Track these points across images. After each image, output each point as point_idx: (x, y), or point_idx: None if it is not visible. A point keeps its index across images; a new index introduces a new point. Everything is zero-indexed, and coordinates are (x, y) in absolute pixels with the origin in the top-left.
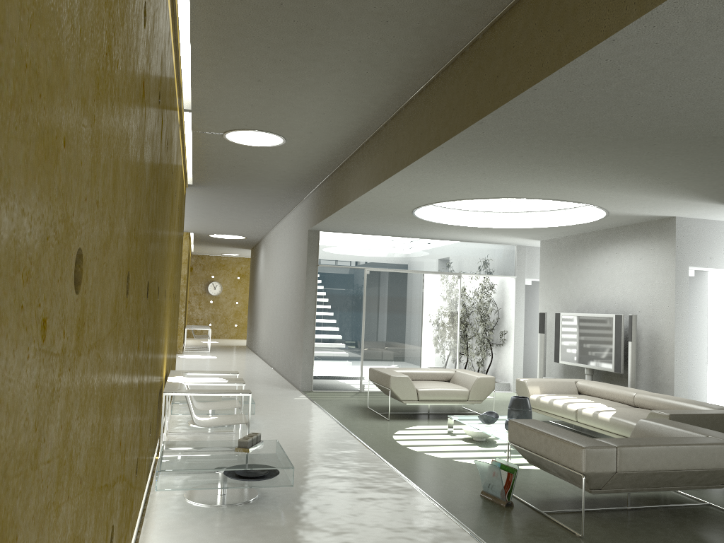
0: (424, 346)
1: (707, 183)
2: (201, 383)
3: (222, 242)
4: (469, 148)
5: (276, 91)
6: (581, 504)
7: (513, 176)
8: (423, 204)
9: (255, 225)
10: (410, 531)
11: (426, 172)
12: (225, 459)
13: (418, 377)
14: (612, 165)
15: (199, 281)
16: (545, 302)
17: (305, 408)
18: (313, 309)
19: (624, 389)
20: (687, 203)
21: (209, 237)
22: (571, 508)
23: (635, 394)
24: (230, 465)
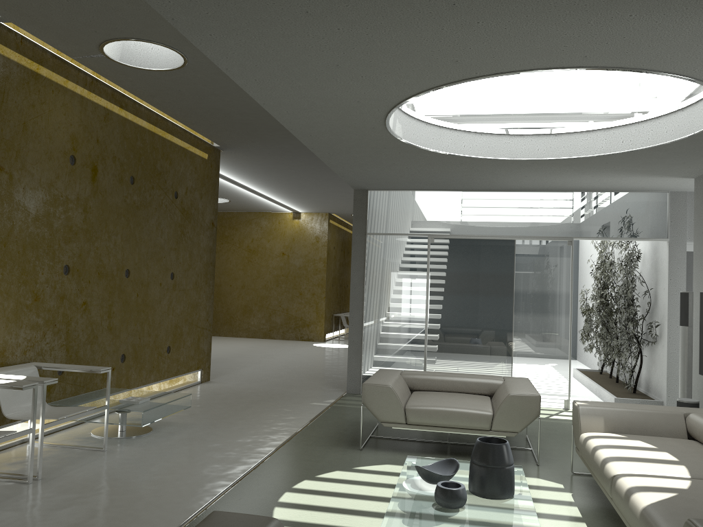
0: (516, 341)
1: None
2: None
3: None
4: None
5: None
6: None
7: (369, 8)
8: (381, 120)
9: None
10: None
11: (224, 32)
12: None
13: (442, 386)
14: None
15: None
16: (700, 275)
17: (290, 419)
18: (361, 290)
19: None
20: None
21: None
22: None
23: None
24: None
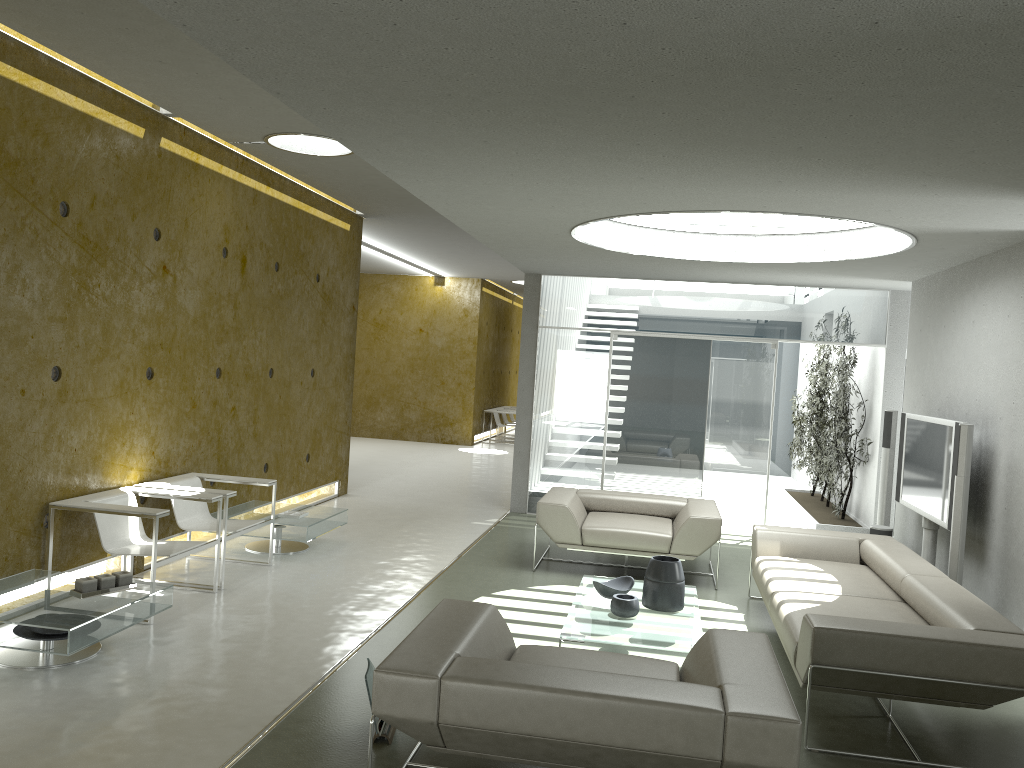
0: (708, 456)
1: (941, 161)
2: (157, 495)
3: None
4: (377, 136)
5: (208, 74)
6: (513, 765)
7: (567, 176)
8: (567, 230)
9: None
10: (141, 753)
11: (430, 179)
12: (23, 605)
13: (621, 507)
14: (666, 142)
15: None
16: (909, 392)
17: (453, 538)
18: (530, 392)
19: (902, 564)
20: (1008, 203)
21: (519, 285)
22: (480, 767)
23: (904, 577)
24: (4, 614)
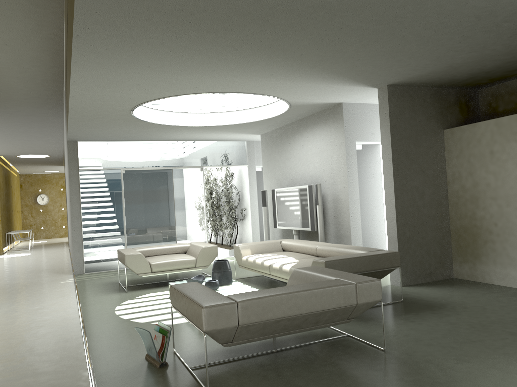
0: (178, 226)
1: (343, 65)
2: None
3: (35, 162)
4: (104, 35)
5: None
6: (235, 353)
7: (178, 68)
8: (133, 106)
9: (47, 144)
10: None
11: (96, 68)
12: None
13: (159, 252)
14: (251, 48)
15: (29, 195)
16: (267, 182)
17: (61, 290)
18: (78, 206)
19: (311, 243)
20: (342, 88)
21: (20, 158)
22: (222, 358)
23: (317, 247)
24: None
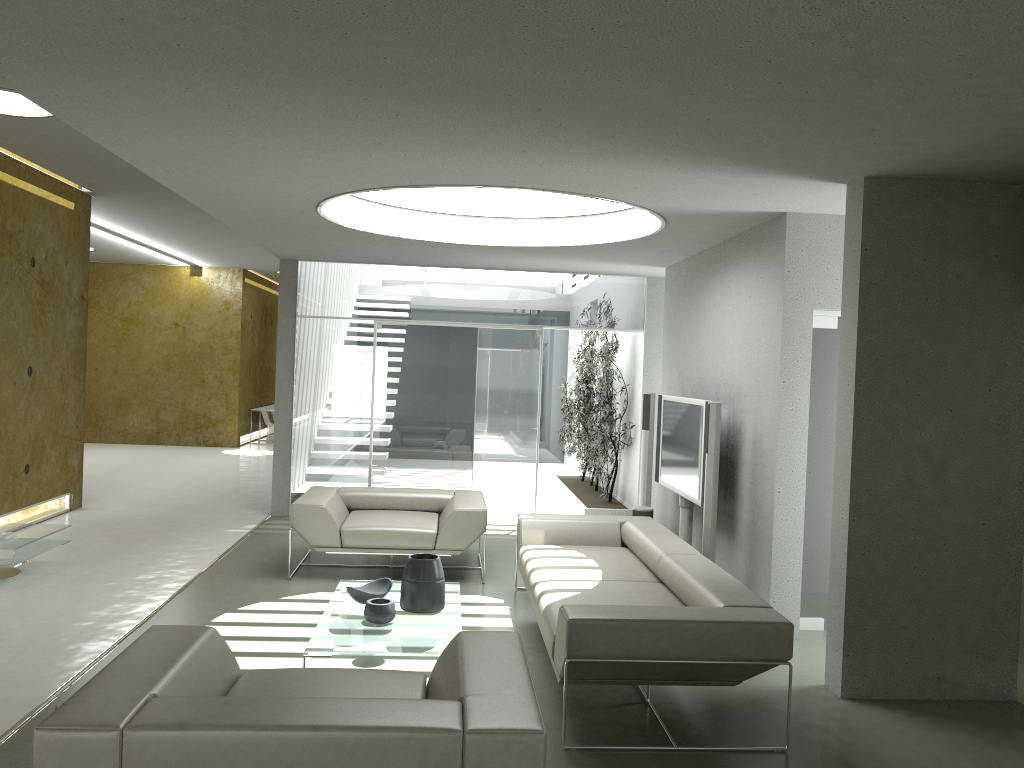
0: (477, 447)
1: (680, 131)
2: None
3: None
4: (49, 75)
5: None
6: None
7: (295, 138)
8: (312, 206)
9: None
10: None
11: (136, 138)
12: None
13: (385, 504)
14: (396, 97)
15: None
16: (666, 375)
17: (201, 550)
18: (290, 387)
19: (659, 544)
20: (745, 181)
21: None
22: None
23: (661, 558)
24: None
